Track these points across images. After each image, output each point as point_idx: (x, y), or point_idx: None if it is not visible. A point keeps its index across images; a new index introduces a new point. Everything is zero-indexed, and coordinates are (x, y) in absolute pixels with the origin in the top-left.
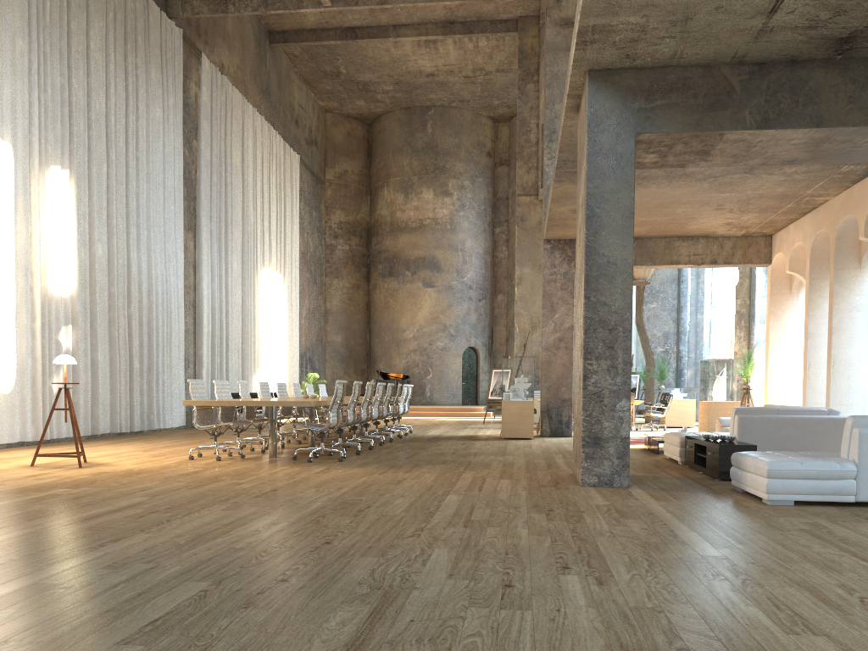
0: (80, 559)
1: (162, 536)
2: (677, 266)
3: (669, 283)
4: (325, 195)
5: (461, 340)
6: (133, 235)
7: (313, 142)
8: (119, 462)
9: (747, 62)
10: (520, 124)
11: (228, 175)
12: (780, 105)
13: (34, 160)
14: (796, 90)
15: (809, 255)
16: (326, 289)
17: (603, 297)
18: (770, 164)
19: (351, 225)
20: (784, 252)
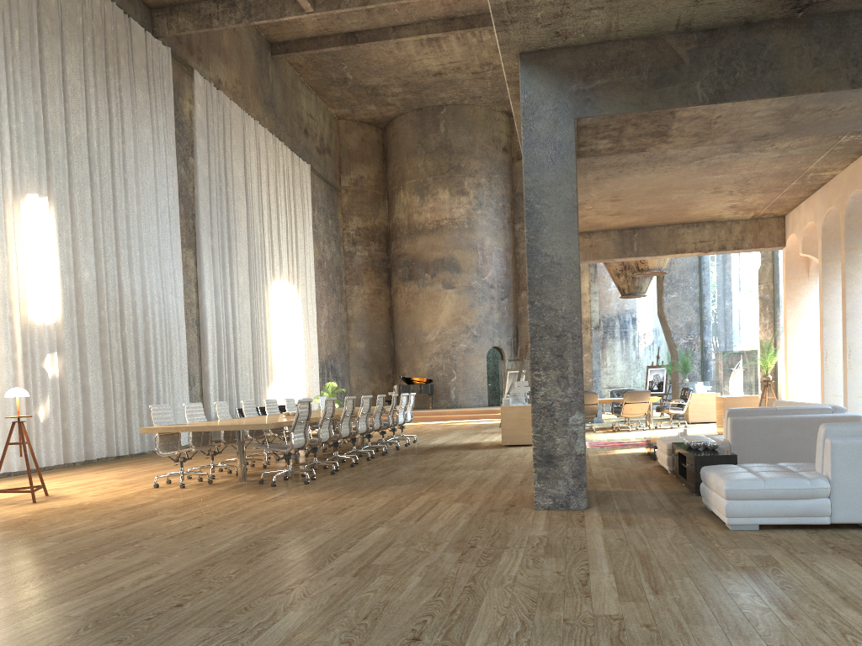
0: None
1: (11, 599)
2: (683, 255)
3: (689, 271)
4: (342, 202)
5: (484, 340)
6: (124, 257)
7: (325, 151)
8: (81, 494)
9: (695, 29)
10: None
11: (229, 189)
12: (735, 74)
13: (7, 190)
14: (753, 56)
15: (821, 235)
16: (347, 296)
17: (548, 301)
18: (741, 141)
19: (369, 231)
20: (797, 233)
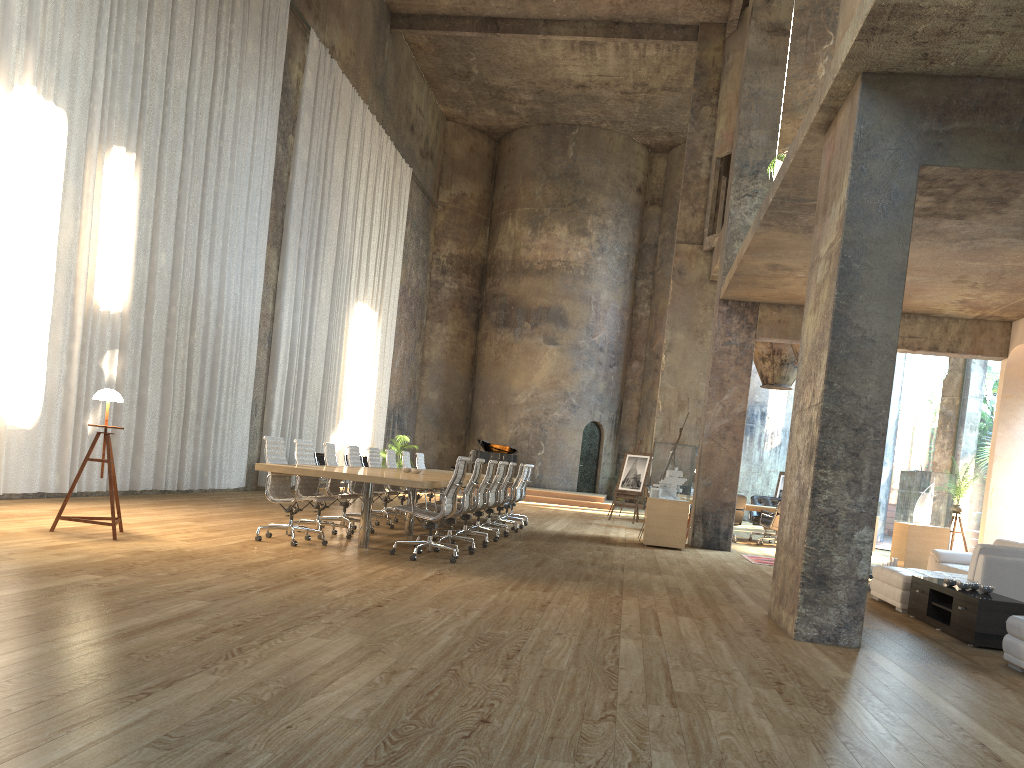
0: (114, 722)
1: (234, 681)
2: None
3: None
4: (436, 220)
5: (584, 412)
6: (206, 244)
7: (428, 155)
8: (165, 536)
9: None
10: (688, 155)
11: (326, 182)
12: None
13: (93, 136)
14: None
15: None
16: (426, 334)
17: (851, 384)
18: None
19: (463, 260)
20: None
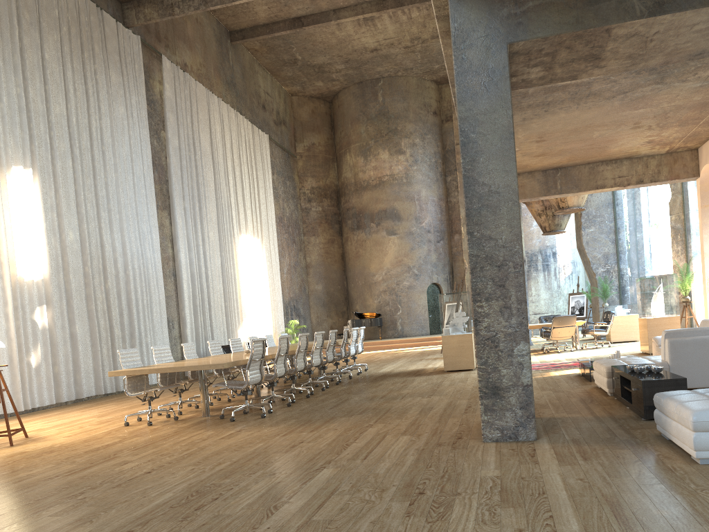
0: None
1: None
2: (603, 190)
3: (604, 207)
4: (298, 166)
5: (424, 278)
6: (104, 219)
7: (281, 123)
8: (57, 435)
9: None
10: None
11: (197, 158)
12: None
13: None
14: None
15: None
16: (305, 246)
17: (487, 230)
18: (674, 62)
19: (322, 189)
20: None
